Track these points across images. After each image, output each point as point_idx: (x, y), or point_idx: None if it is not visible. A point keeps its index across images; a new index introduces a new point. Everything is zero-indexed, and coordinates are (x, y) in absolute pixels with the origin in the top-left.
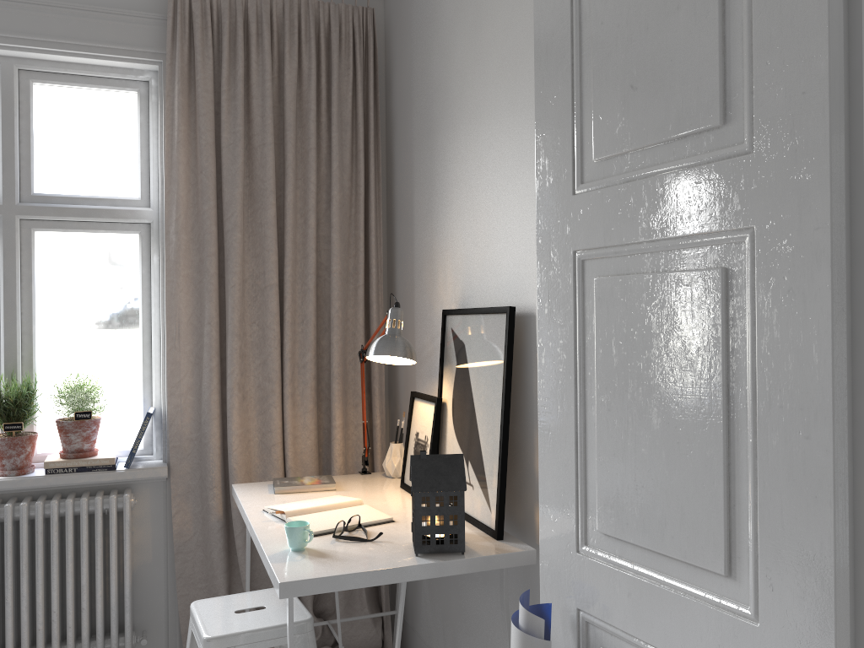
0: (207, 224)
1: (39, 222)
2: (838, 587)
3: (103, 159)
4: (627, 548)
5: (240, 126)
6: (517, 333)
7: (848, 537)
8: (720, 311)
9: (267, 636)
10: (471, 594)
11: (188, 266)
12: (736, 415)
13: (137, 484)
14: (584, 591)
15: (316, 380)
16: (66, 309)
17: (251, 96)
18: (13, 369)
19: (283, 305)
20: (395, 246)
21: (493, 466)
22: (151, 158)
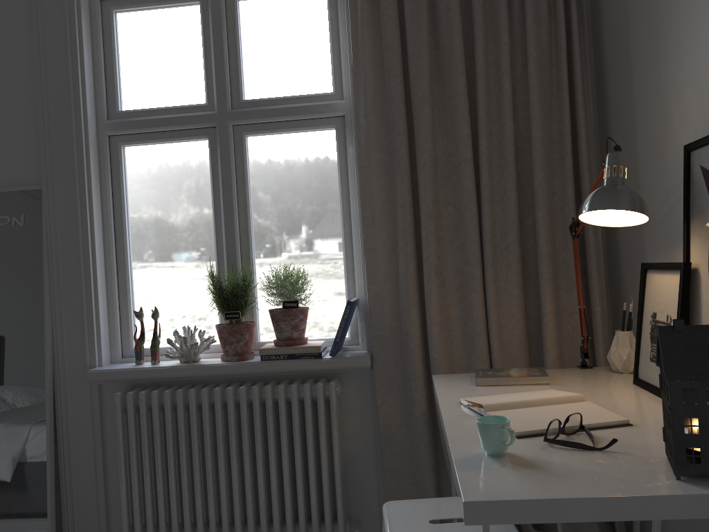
0: (394, 103)
1: (248, 126)
2: None
3: (299, 60)
4: None
5: None
6: None
7: None
8: None
9: None
10: None
11: (379, 149)
12: None
13: (344, 374)
14: None
15: (521, 263)
16: (275, 206)
17: None
18: (234, 263)
19: (479, 181)
20: (607, 104)
21: None
22: (341, 50)
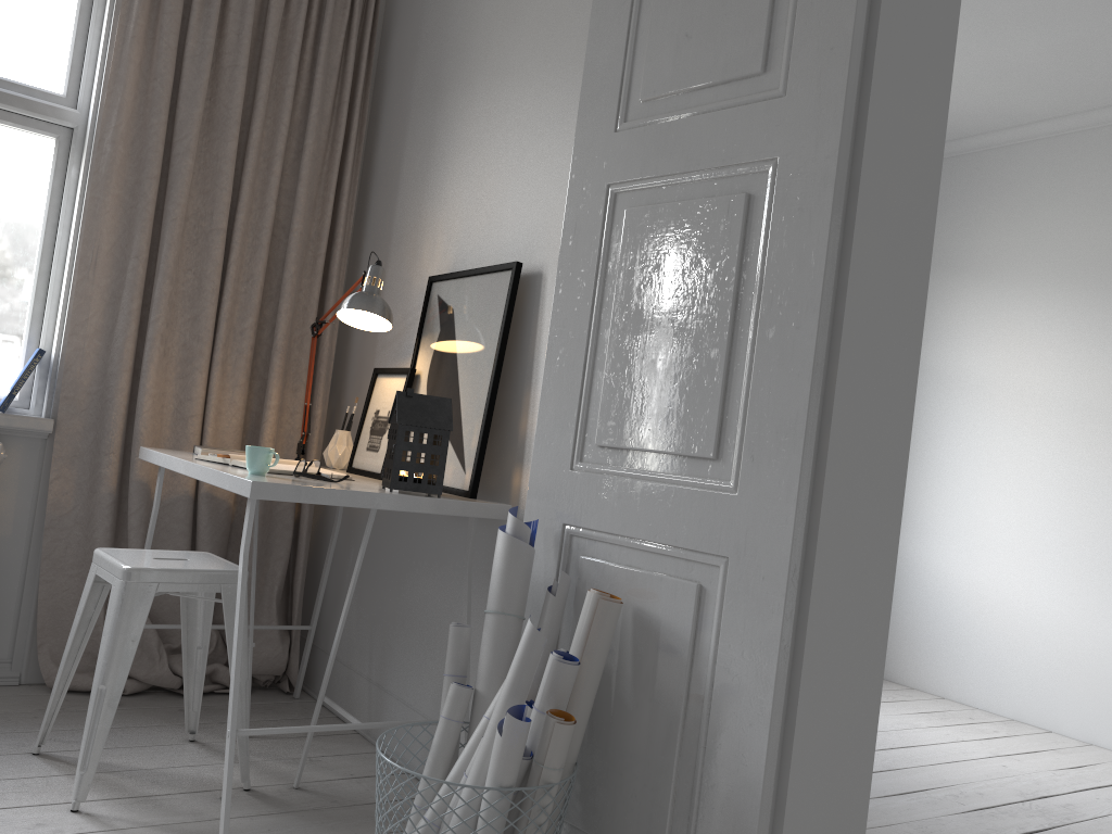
0: (153, 141)
1: None
2: (806, 447)
3: (25, 38)
4: (623, 456)
5: (211, 37)
6: (518, 295)
7: (818, 410)
8: (739, 230)
9: (196, 579)
10: (416, 586)
11: (120, 185)
12: (741, 319)
13: (8, 438)
14: (573, 505)
15: (253, 352)
16: None
17: (228, 8)
18: None
19: (229, 256)
20: (367, 220)
21: (474, 426)
22: (88, 51)
